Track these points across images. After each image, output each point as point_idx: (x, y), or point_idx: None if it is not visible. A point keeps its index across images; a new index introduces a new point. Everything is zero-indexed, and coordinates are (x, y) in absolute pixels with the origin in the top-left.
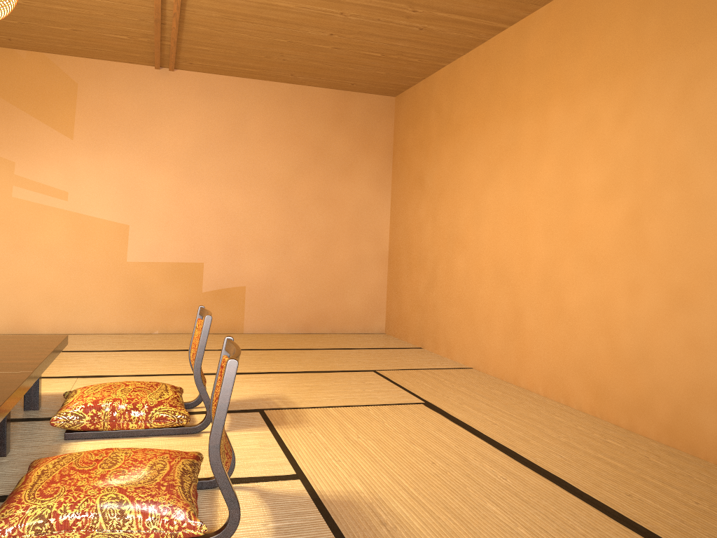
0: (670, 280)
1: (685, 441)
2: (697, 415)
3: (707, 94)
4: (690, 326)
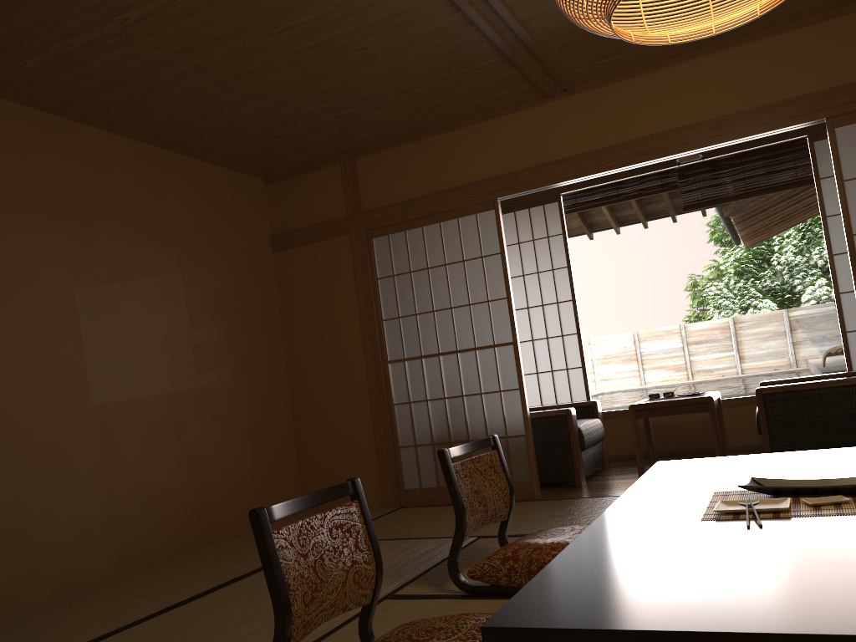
0: (38, 438)
1: (78, 582)
2: (85, 551)
3: (47, 270)
4: (65, 475)
